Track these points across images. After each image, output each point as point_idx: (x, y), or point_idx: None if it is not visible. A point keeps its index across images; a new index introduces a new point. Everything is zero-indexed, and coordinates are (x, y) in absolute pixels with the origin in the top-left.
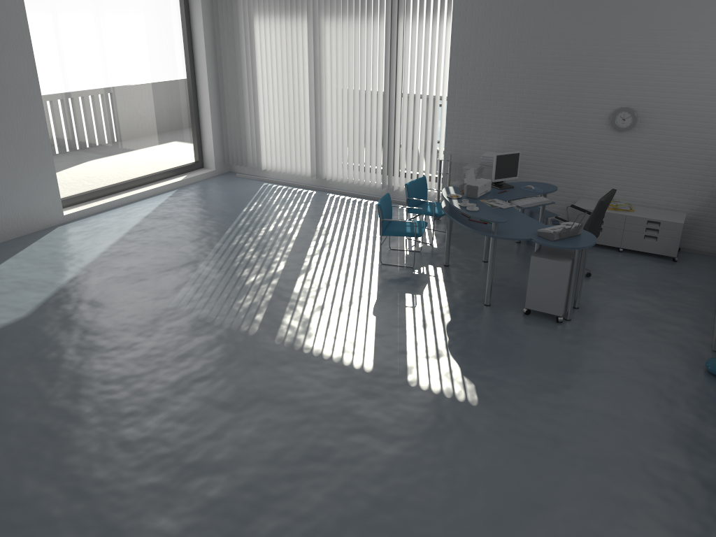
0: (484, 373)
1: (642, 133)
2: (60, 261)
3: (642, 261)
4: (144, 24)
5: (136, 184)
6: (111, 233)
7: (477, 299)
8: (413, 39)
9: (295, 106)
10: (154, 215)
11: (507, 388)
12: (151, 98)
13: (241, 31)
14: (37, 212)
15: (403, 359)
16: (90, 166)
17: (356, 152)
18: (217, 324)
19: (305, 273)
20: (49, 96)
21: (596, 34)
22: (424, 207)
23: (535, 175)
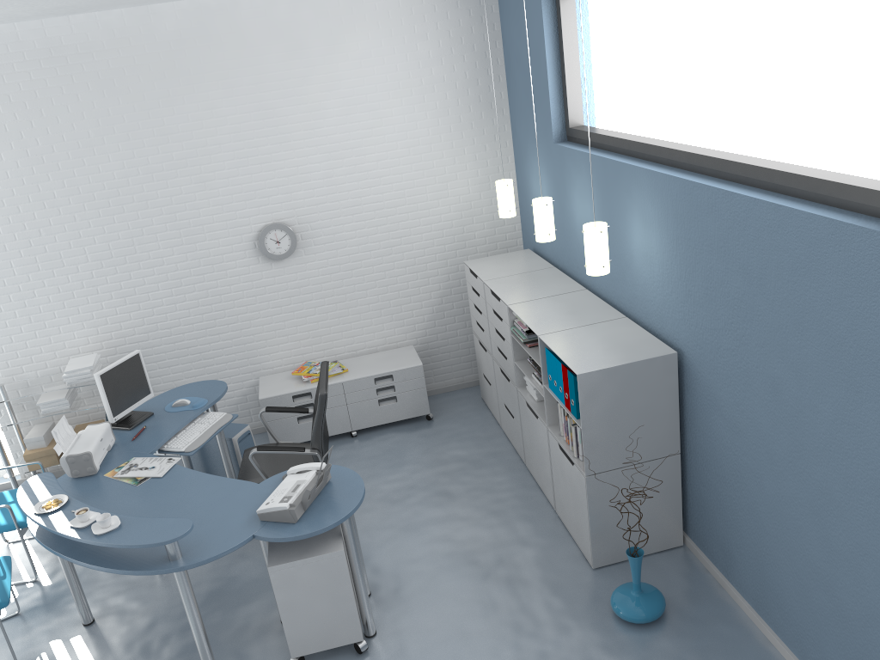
0: None
1: (312, 253)
2: None
3: (392, 439)
4: None
5: None
6: None
7: None
8: None
9: None
10: None
11: None
12: None
13: None
14: None
15: None
16: None
17: None
18: None
19: None
20: None
21: (182, 122)
22: None
23: (173, 367)
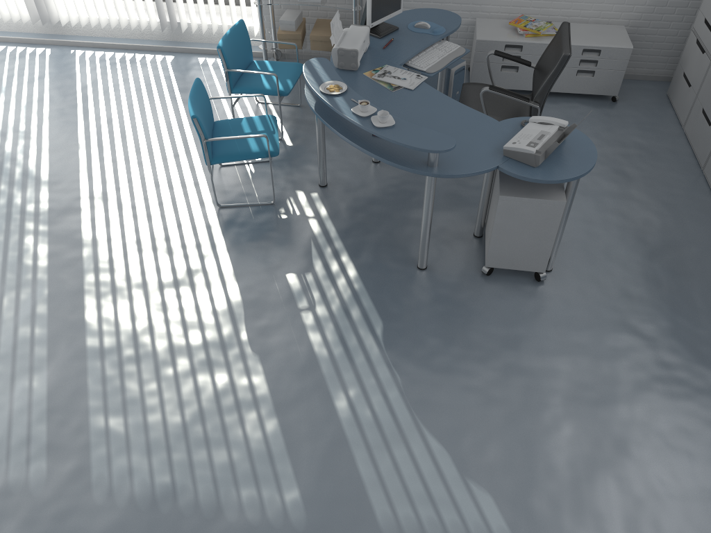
0: (492, 454)
1: None
2: None
3: (577, 109)
4: None
5: None
6: None
7: (402, 258)
8: None
9: None
10: None
11: (545, 484)
12: None
13: None
14: None
15: (348, 464)
16: None
17: None
18: None
19: (94, 266)
20: None
21: None
22: (256, 78)
23: None
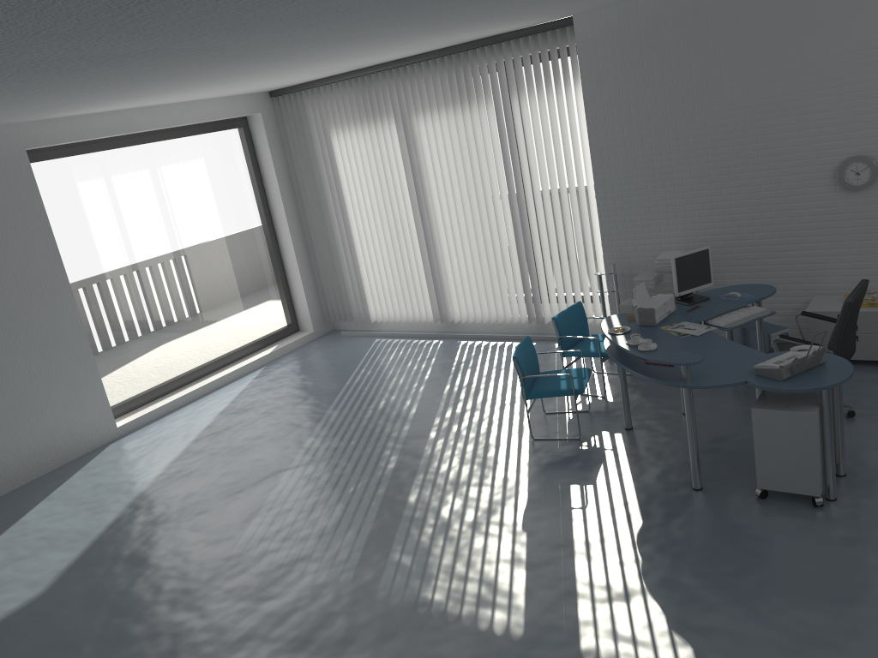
0: (705, 620)
1: None
2: (103, 496)
3: None
4: (196, 168)
5: (212, 369)
6: (174, 443)
7: (680, 481)
8: (535, 120)
9: (399, 234)
10: (231, 409)
11: (749, 648)
12: (218, 256)
13: (318, 153)
14: (81, 430)
15: (571, 607)
16: (148, 357)
17: (486, 281)
18: (295, 575)
19: (425, 469)
20: (83, 279)
21: (789, 63)
22: (586, 345)
23: (740, 273)
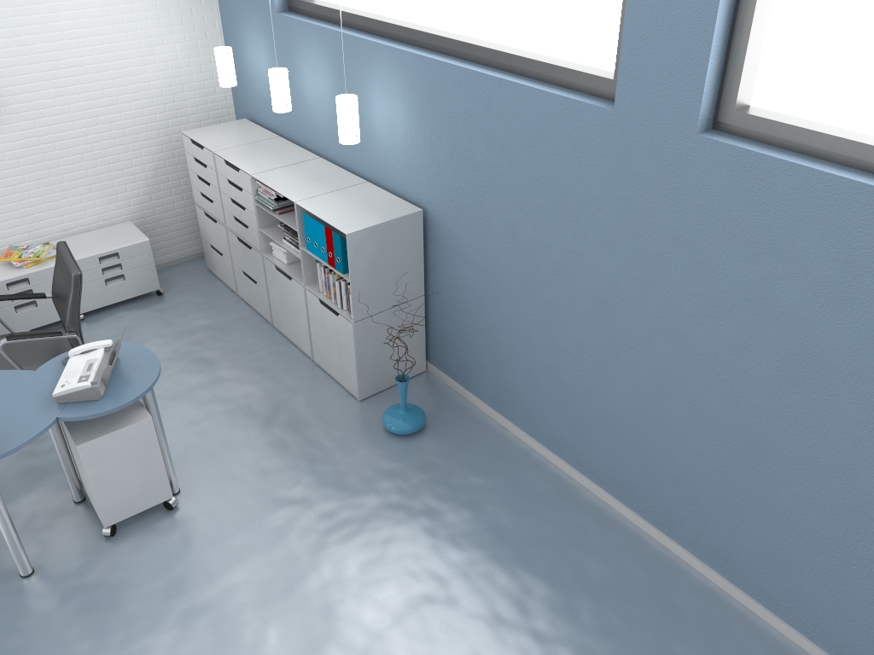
0: None
1: (4, 124)
2: None
3: (126, 318)
4: None
5: None
6: None
7: None
8: None
9: None
10: None
11: None
12: None
13: None
14: None
15: None
16: None
17: None
18: None
19: None
20: None
21: None
22: None
23: None
